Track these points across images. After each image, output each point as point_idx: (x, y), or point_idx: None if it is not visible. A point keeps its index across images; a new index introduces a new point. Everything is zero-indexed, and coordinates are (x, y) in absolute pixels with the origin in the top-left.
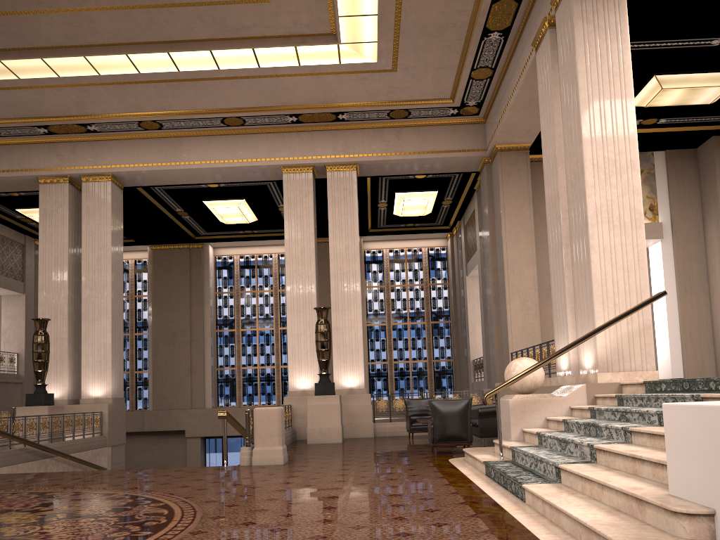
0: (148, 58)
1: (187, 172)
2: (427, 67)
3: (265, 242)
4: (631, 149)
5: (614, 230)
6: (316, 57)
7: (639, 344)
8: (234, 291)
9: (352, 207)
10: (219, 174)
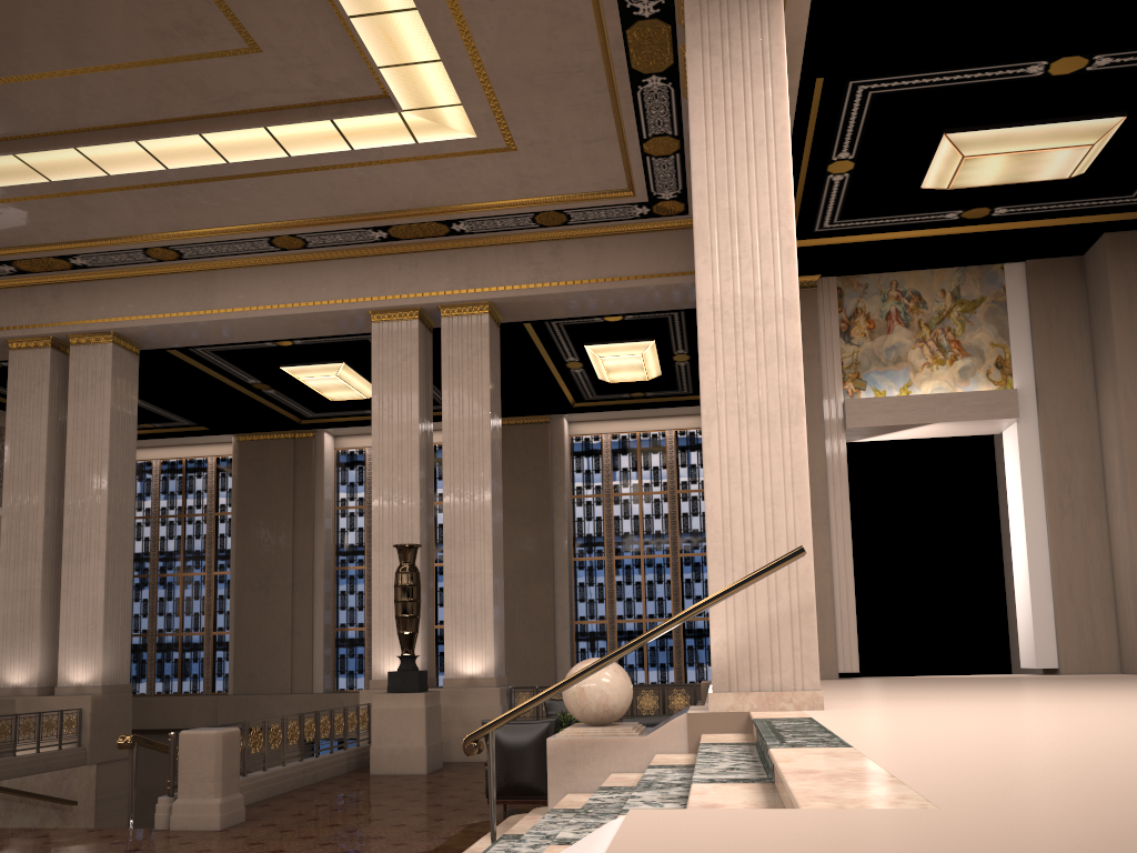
0: (110, 151)
1: (226, 325)
2: (566, 140)
3: None
4: (785, 278)
5: (748, 429)
6: (373, 135)
7: (790, 641)
8: (365, 505)
9: (481, 374)
10: (277, 327)
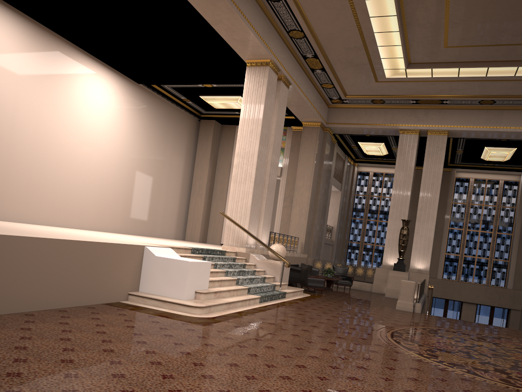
0: None
1: (500, 133)
2: None
3: (497, 172)
4: None
5: None
6: None
7: None
8: (466, 203)
9: None
10: (521, 135)
